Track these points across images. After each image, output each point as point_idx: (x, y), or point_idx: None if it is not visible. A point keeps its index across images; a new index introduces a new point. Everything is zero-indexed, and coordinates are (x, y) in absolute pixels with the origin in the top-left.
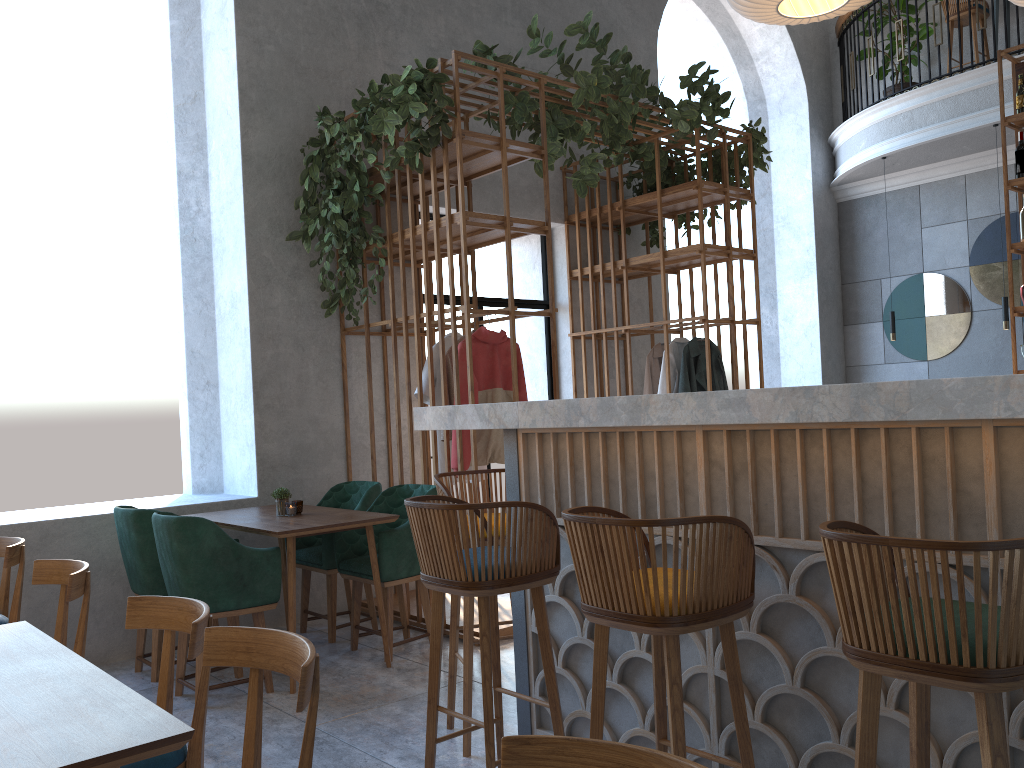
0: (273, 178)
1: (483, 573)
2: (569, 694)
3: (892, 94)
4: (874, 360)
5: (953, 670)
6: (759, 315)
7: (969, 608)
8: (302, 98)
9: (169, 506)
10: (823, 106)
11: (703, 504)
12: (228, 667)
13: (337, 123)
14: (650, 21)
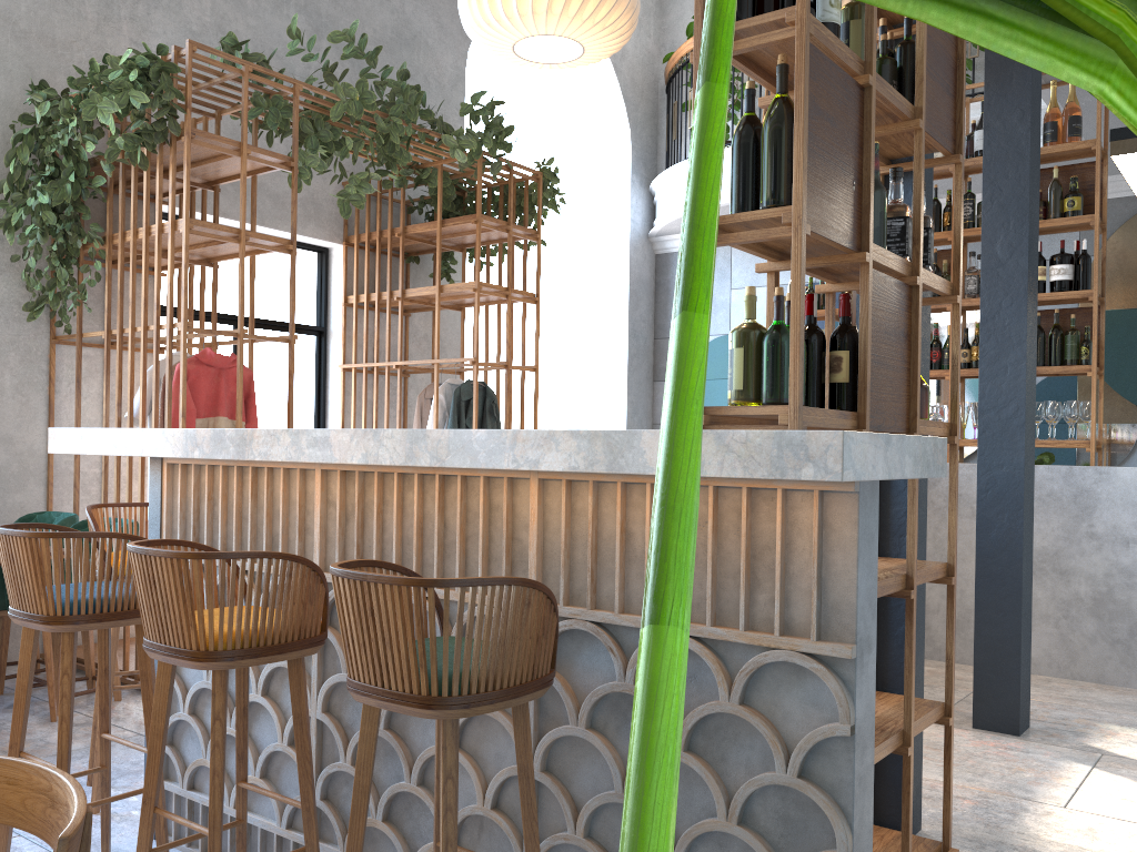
0: None
1: (67, 607)
2: (195, 742)
3: None
4: None
5: (414, 698)
6: (538, 362)
7: (472, 645)
8: (19, 66)
9: None
10: (647, 153)
11: (317, 544)
12: None
13: (48, 101)
14: (460, 38)
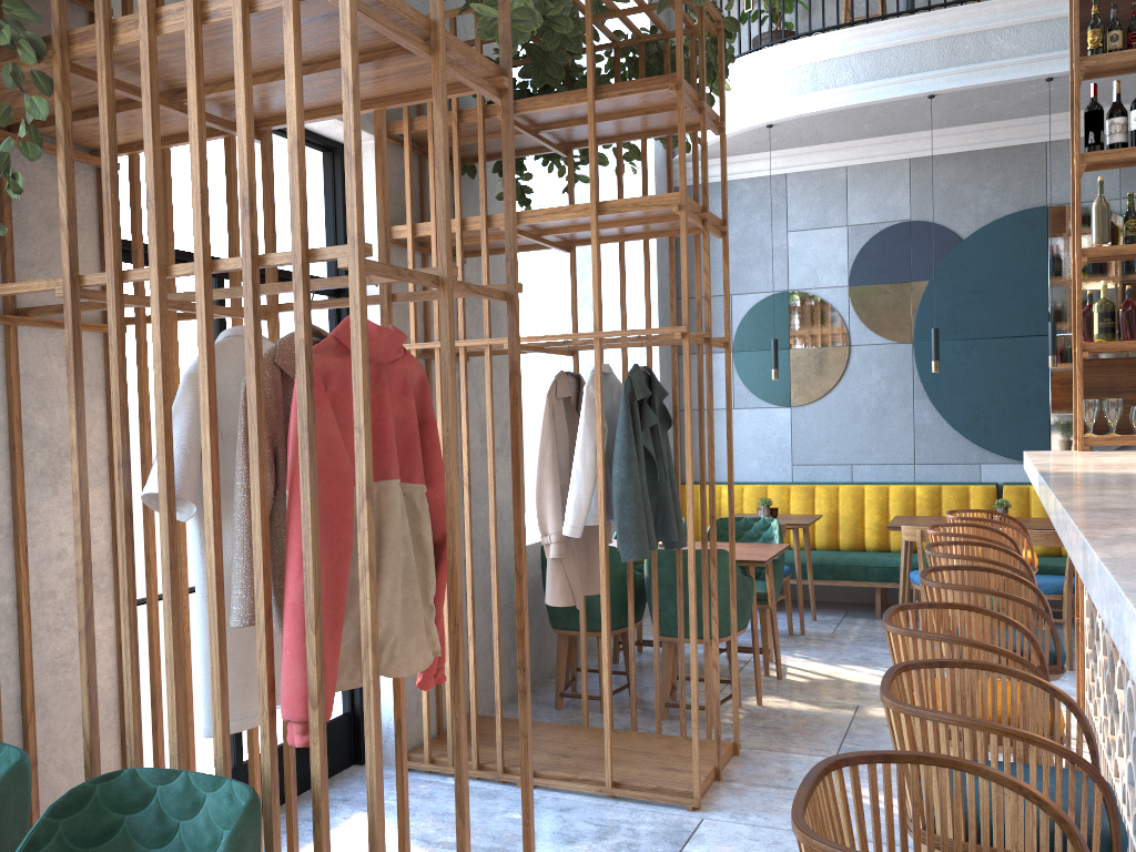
0: None
1: None
2: None
3: (783, 39)
4: (719, 403)
5: None
6: (729, 332)
7: None
8: None
9: None
10: None
11: None
12: None
13: None
14: None
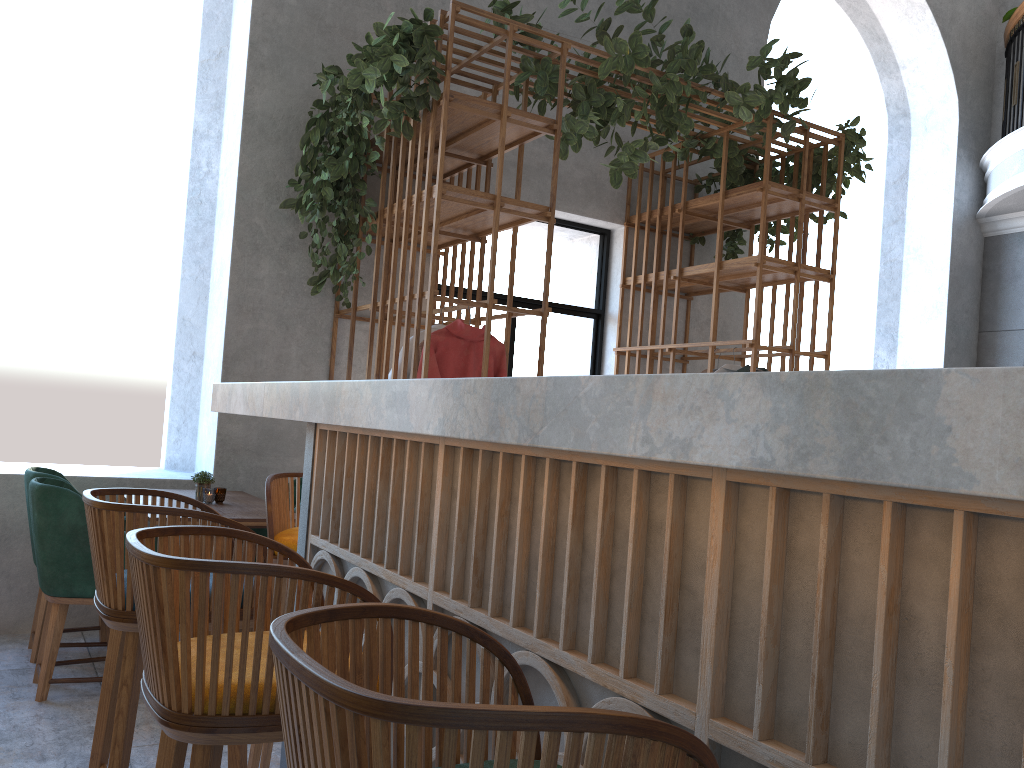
0: (276, 141)
1: (129, 600)
2: None
3: None
4: None
5: None
6: (829, 348)
7: None
8: (322, 58)
9: (109, 476)
10: (978, 124)
11: (434, 551)
12: (104, 660)
13: (329, 79)
14: (762, 10)
